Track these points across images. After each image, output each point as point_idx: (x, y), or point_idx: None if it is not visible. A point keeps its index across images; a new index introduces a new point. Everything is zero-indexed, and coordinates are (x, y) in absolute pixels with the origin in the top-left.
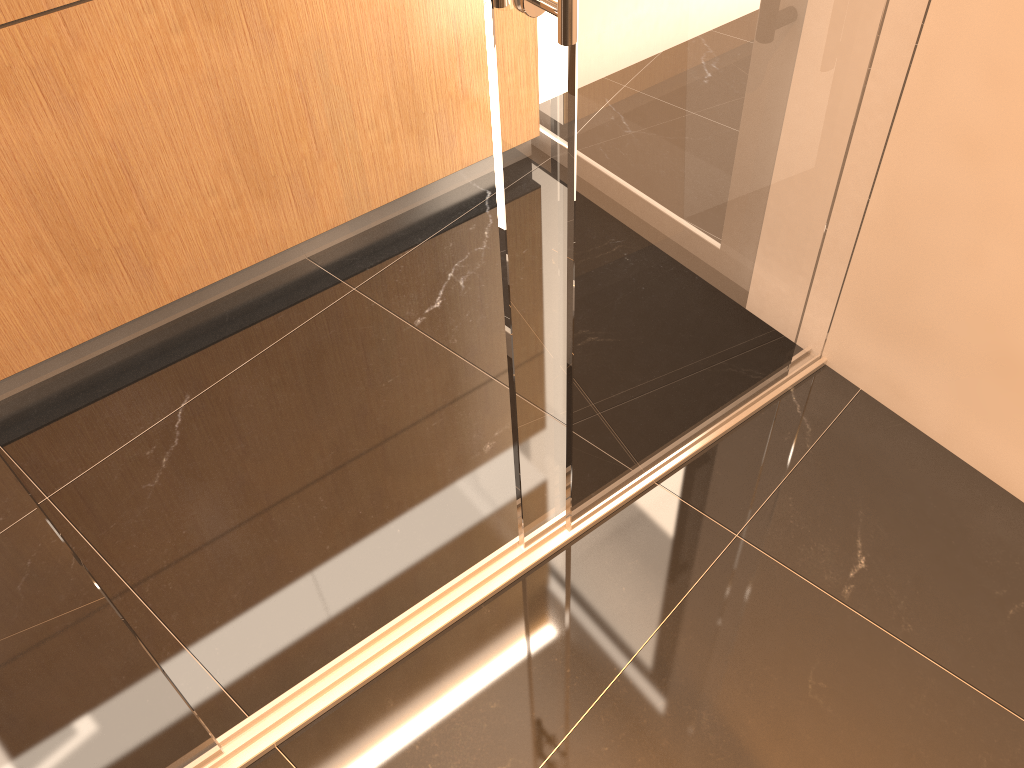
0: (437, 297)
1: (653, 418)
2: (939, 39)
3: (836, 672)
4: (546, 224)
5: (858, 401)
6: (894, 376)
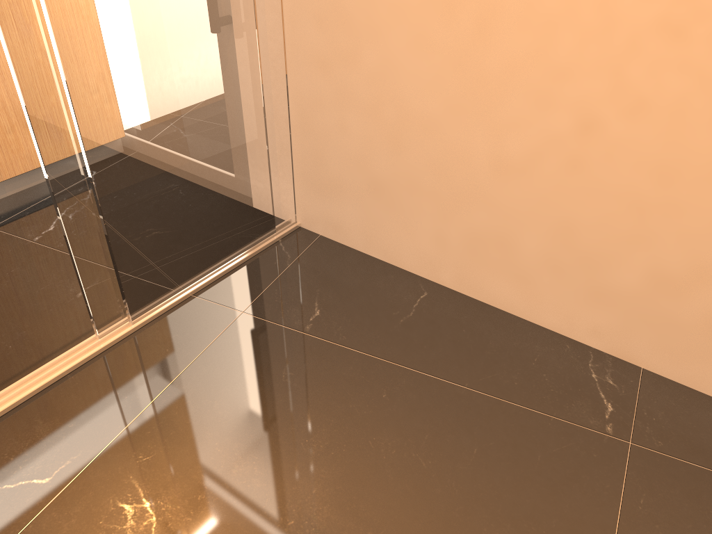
0: (51, 225)
1: (175, 242)
2: (292, 8)
3: (300, 366)
4: (47, 79)
5: (319, 240)
6: (332, 218)
